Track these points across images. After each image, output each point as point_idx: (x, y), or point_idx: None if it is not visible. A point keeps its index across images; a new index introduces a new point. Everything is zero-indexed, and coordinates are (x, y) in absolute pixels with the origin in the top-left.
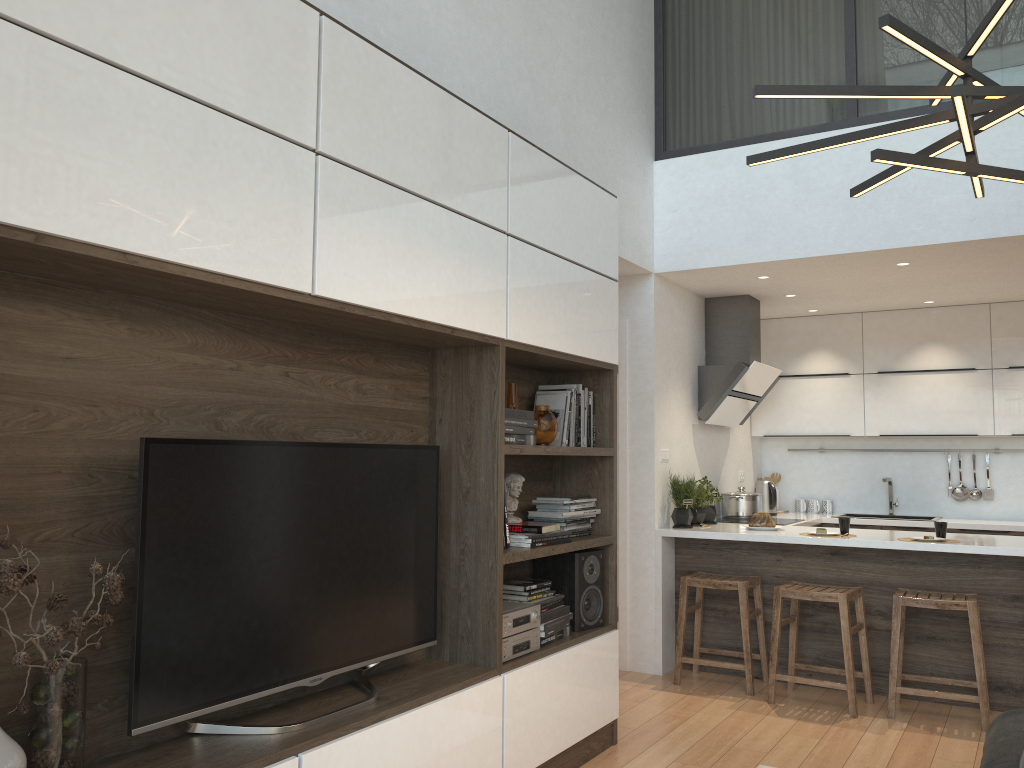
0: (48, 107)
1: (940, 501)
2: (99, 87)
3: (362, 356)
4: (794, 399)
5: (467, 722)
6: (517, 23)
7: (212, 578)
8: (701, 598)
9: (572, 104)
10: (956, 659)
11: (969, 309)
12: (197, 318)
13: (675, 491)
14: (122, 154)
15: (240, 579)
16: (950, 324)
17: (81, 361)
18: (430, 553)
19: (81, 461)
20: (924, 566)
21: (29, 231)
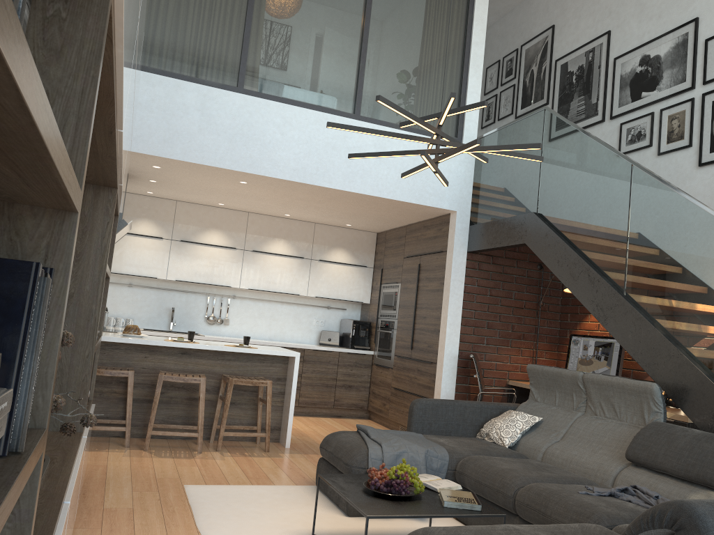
0: None
1: (199, 324)
2: None
3: None
4: (123, 249)
5: (80, 473)
6: None
7: None
8: None
9: None
10: (244, 414)
11: (238, 213)
12: None
13: None
14: None
15: None
16: (226, 219)
17: None
18: None
19: None
20: (235, 361)
21: (114, 37)
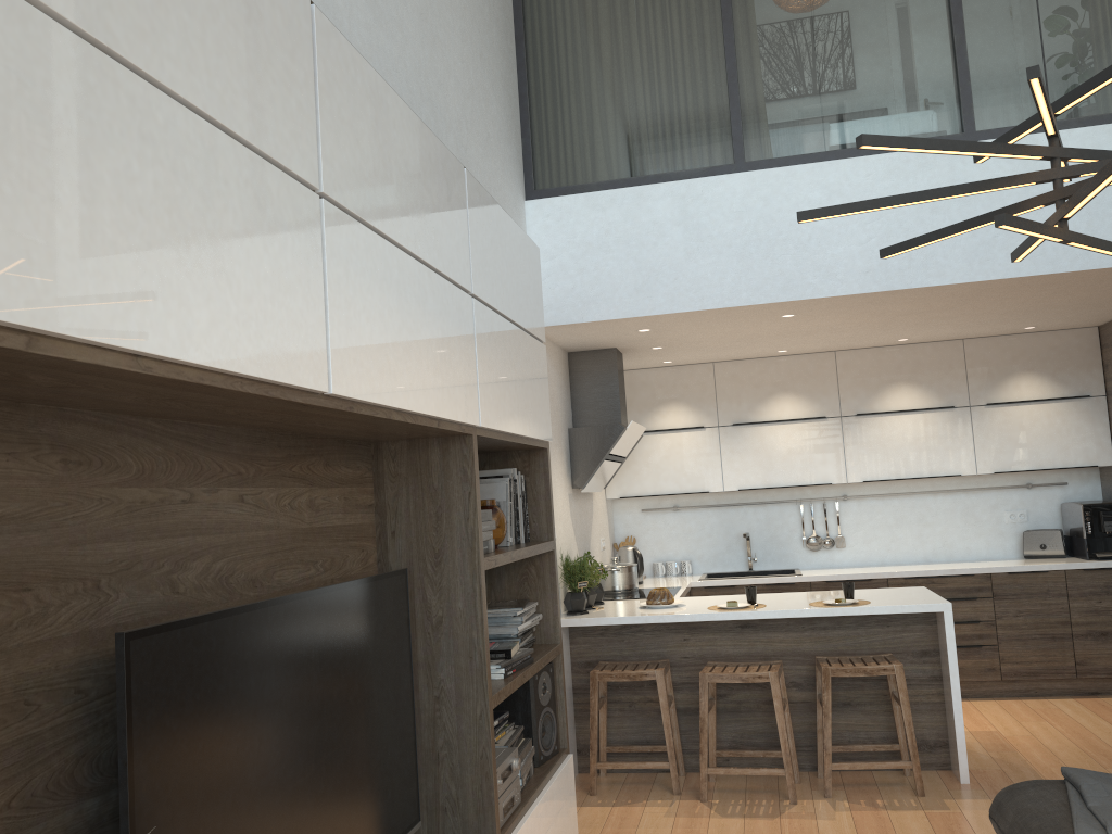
0: (37, 119)
1: (795, 552)
2: (97, 89)
3: (312, 461)
4: (649, 456)
5: None
6: (416, 32)
7: (211, 823)
8: (605, 691)
9: (463, 133)
10: (872, 723)
11: (816, 357)
12: (142, 433)
13: (569, 573)
14: (130, 198)
15: (240, 812)
16: (799, 373)
17: (4, 521)
18: (408, 710)
19: (13, 682)
20: (835, 630)
21: (18, 331)
